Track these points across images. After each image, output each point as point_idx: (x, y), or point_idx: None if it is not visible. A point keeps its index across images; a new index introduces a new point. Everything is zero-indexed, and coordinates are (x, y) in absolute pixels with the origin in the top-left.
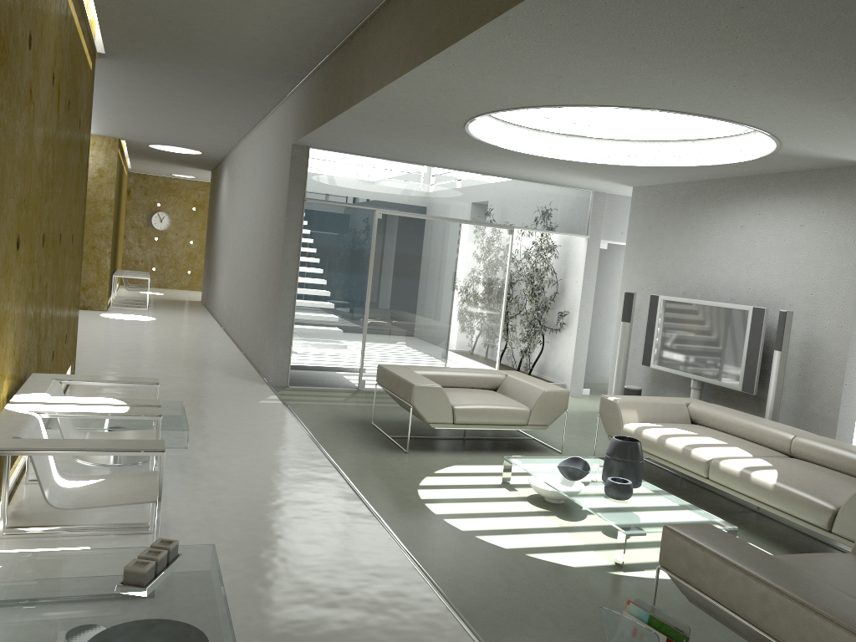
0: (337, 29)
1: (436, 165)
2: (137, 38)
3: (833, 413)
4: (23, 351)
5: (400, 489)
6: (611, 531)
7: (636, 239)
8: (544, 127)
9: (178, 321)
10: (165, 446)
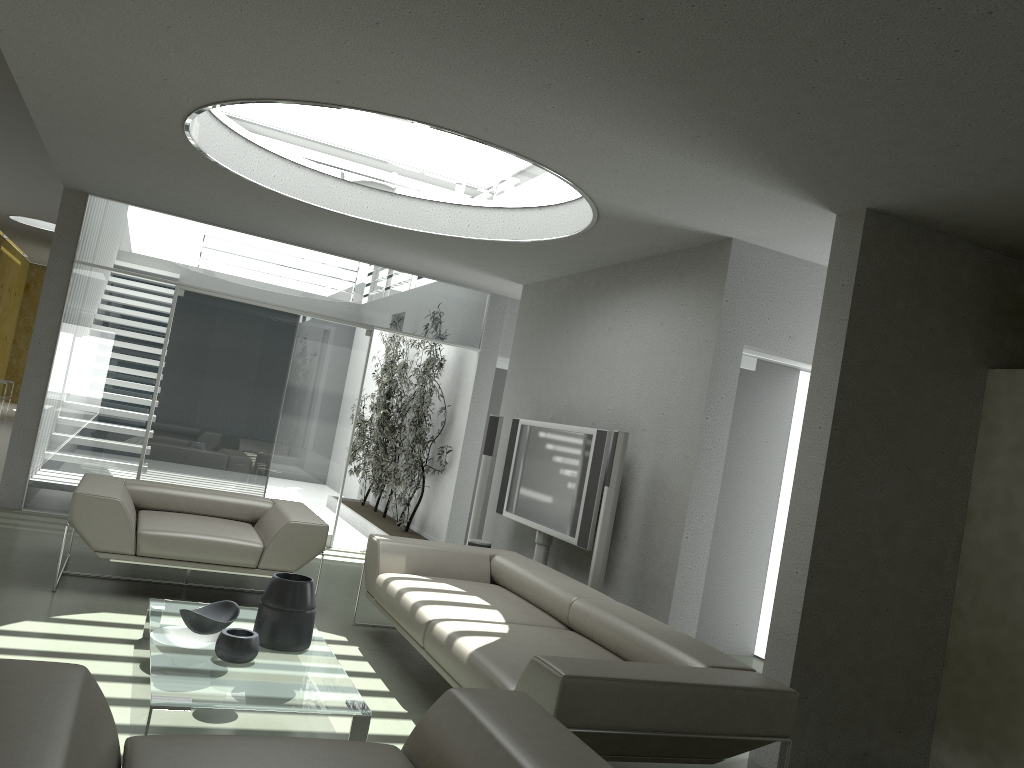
0: None
1: (267, 235)
2: None
3: (670, 578)
4: None
5: None
6: (214, 711)
7: (519, 351)
8: (359, 179)
9: (4, 437)
10: None
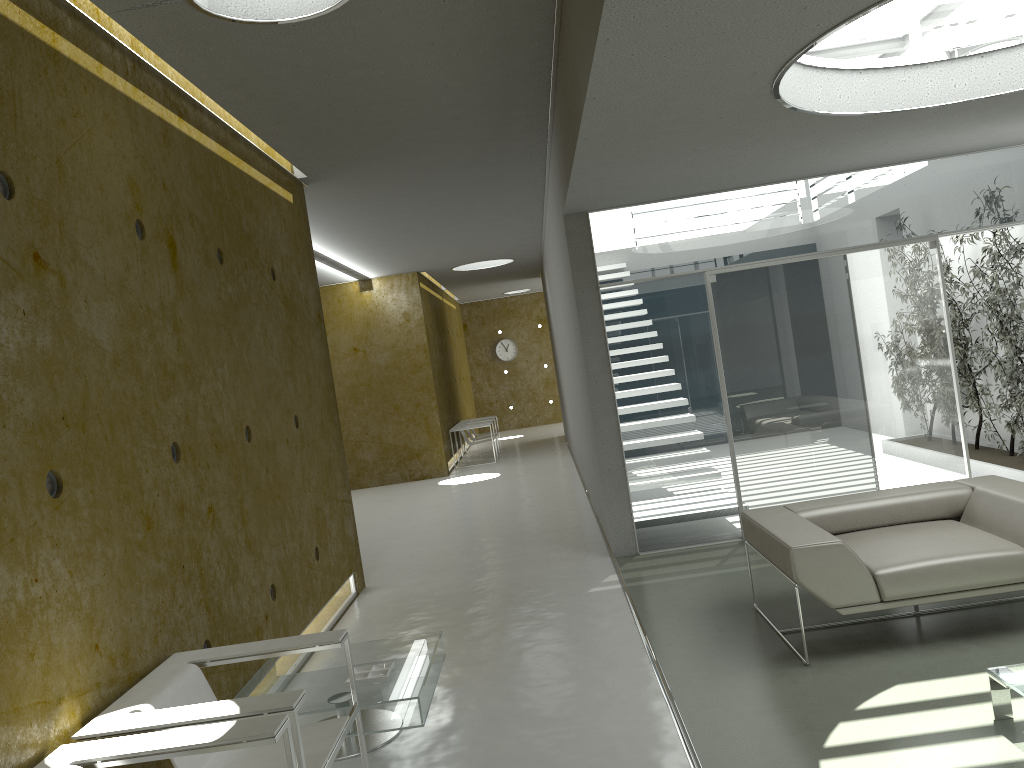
0: (533, 23)
1: (781, 178)
2: (319, 143)
3: None
4: (141, 629)
5: (785, 763)
6: None
7: None
8: (933, 56)
9: (526, 472)
10: (391, 727)
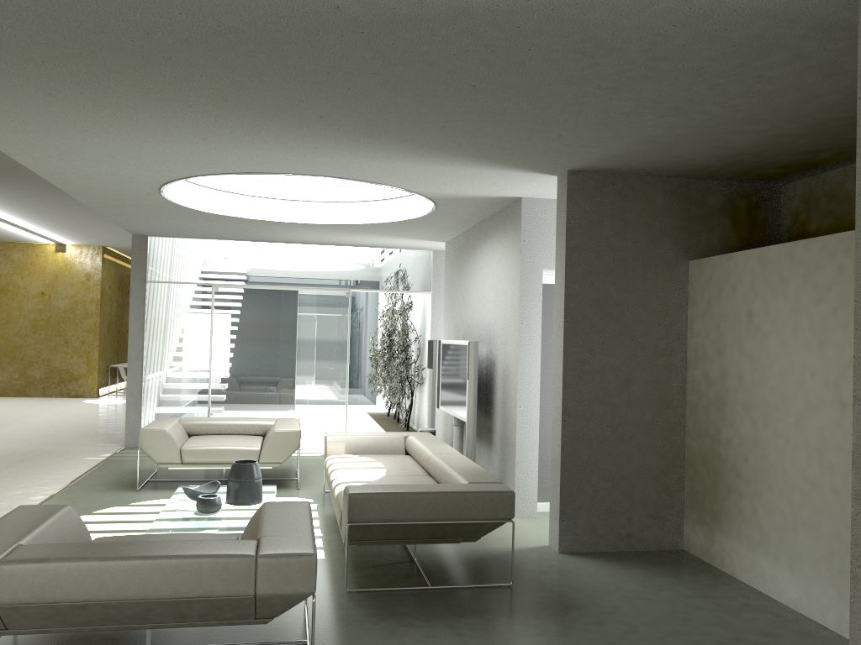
0: None
1: (266, 240)
2: None
3: (514, 435)
4: None
5: None
6: None
7: (447, 290)
8: (299, 197)
9: None
10: None
